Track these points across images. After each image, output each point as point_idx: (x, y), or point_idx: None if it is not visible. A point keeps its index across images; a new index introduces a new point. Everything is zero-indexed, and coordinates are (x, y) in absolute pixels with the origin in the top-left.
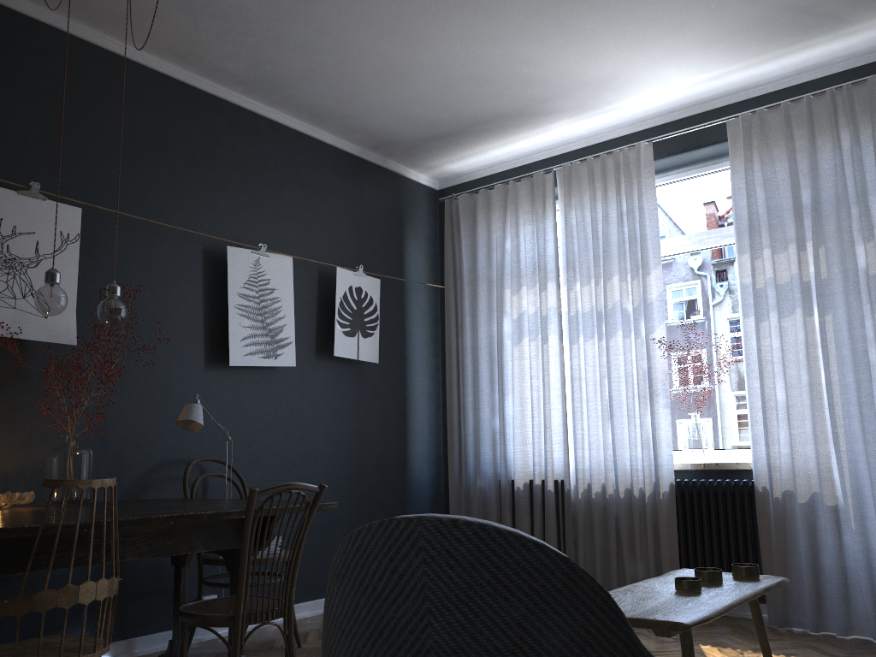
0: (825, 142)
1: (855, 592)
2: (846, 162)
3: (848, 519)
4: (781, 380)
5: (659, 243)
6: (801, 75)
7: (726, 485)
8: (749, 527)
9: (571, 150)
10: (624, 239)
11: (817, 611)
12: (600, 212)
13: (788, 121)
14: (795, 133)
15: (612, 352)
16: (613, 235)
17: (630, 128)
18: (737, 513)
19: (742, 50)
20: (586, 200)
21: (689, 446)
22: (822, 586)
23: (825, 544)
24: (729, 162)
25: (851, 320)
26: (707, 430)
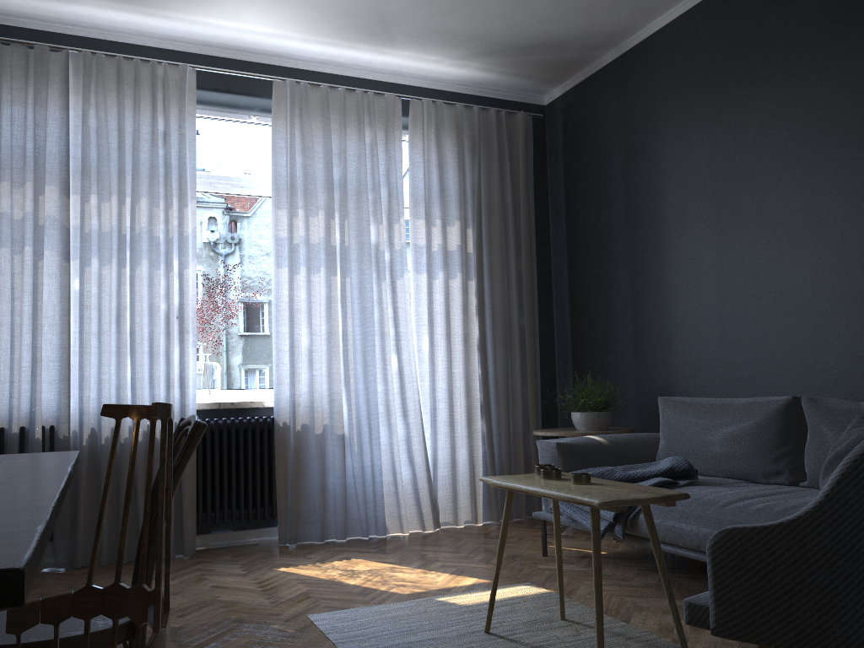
0: (352, 133)
1: (350, 503)
2: (366, 155)
3: (352, 445)
4: (305, 328)
5: (195, 176)
6: (326, 66)
7: (249, 422)
8: (268, 459)
9: (78, 34)
10: (159, 161)
11: (324, 523)
12: (127, 123)
13: (328, 103)
14: (330, 115)
15: (138, 282)
16: (143, 154)
17: (157, 42)
18: (258, 448)
19: (317, 26)
20: (110, 103)
21: (203, 386)
22: (326, 502)
23: (330, 467)
24: (245, 116)
25: (364, 284)
26: (219, 371)
